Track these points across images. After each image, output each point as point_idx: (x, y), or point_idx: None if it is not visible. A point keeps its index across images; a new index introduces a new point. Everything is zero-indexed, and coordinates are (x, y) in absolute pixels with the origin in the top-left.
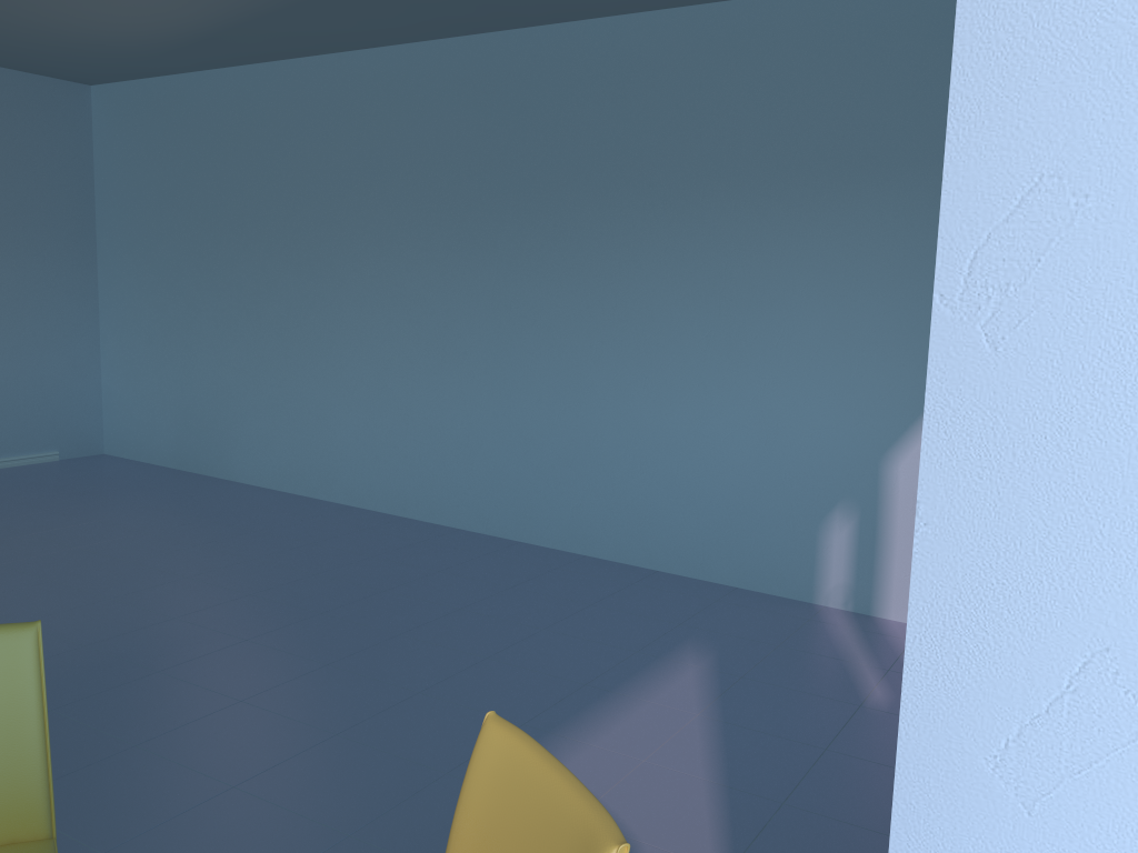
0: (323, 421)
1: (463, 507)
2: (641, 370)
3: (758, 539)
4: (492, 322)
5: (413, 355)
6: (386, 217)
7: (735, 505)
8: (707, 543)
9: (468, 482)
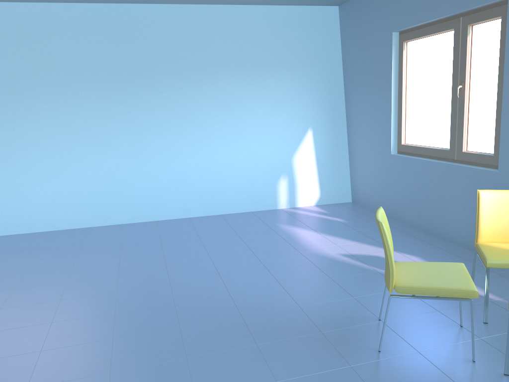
0: (22, 193)
1: (123, 214)
2: (204, 142)
3: (256, 193)
4: (129, 131)
5: (83, 152)
6: (53, 87)
7: (247, 184)
8: (238, 199)
9: (124, 202)
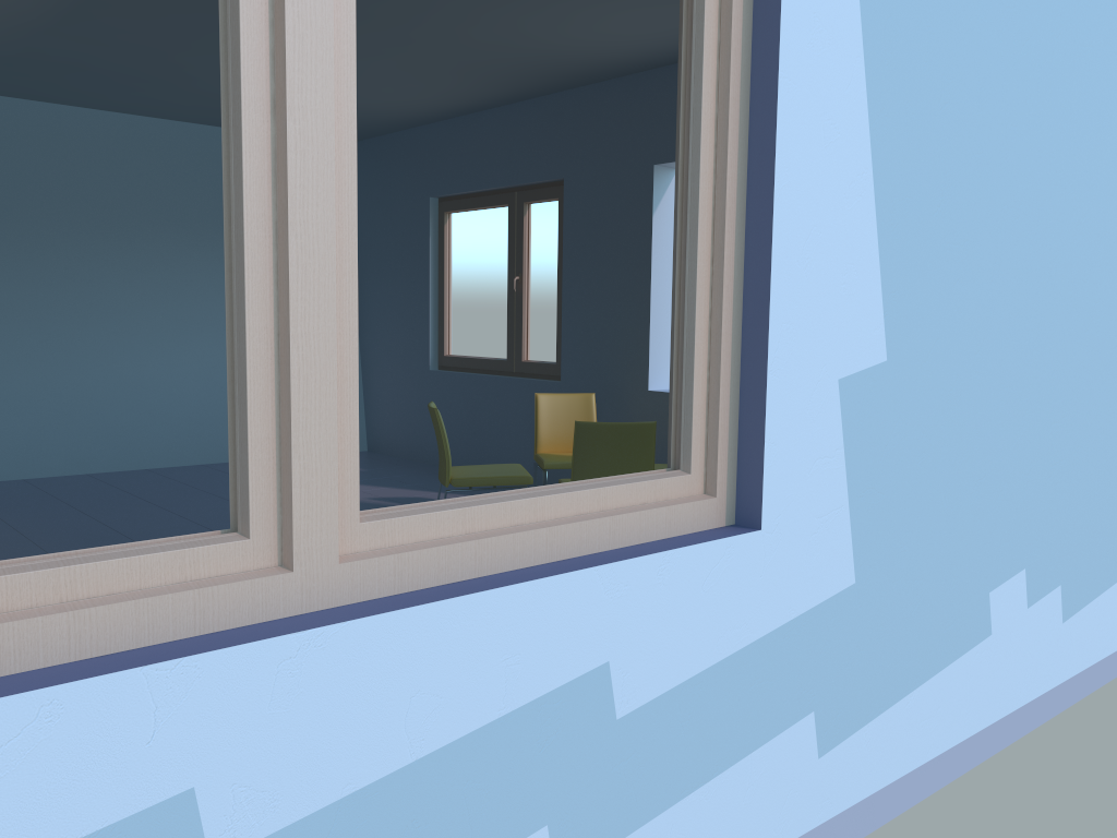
0: None
1: None
2: (120, 343)
3: (211, 433)
4: None
5: None
6: None
7: (195, 417)
8: (179, 443)
9: None
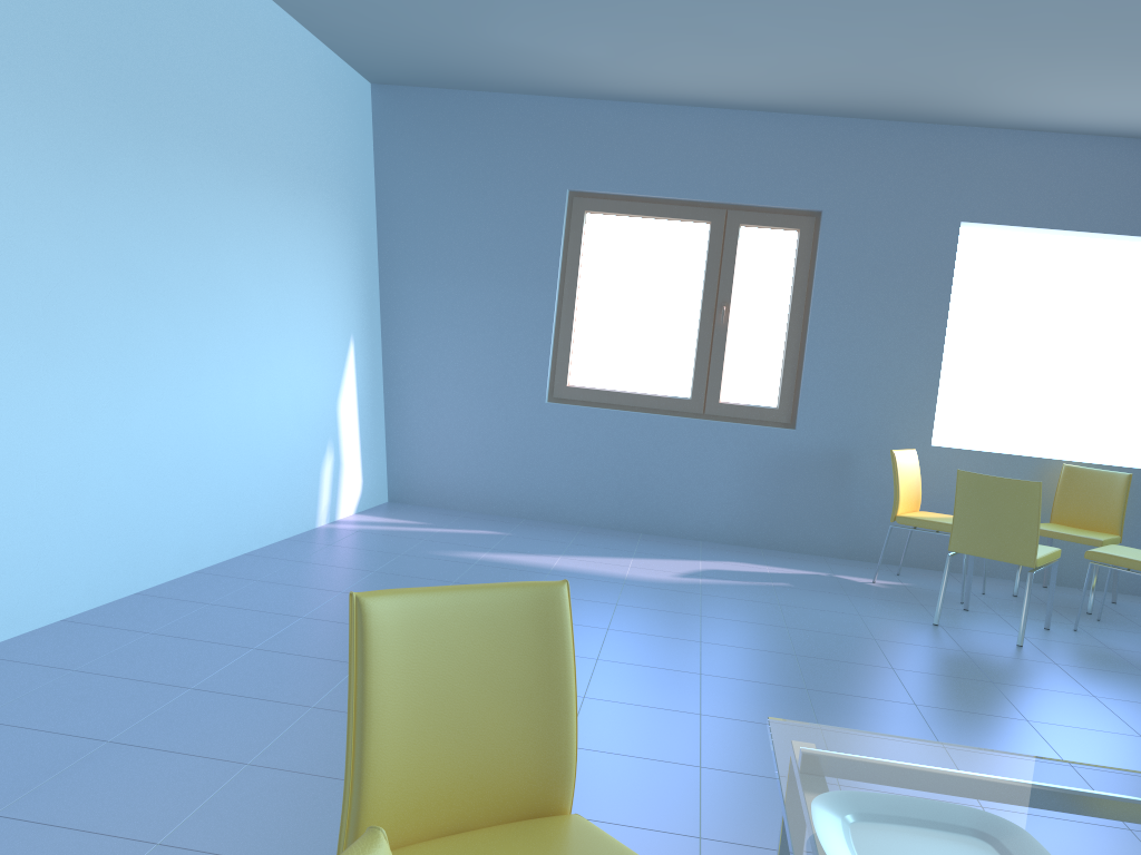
0: None
1: (67, 582)
2: (239, 350)
3: (297, 490)
4: (118, 294)
5: None
6: None
7: (287, 467)
8: (272, 509)
9: (75, 541)
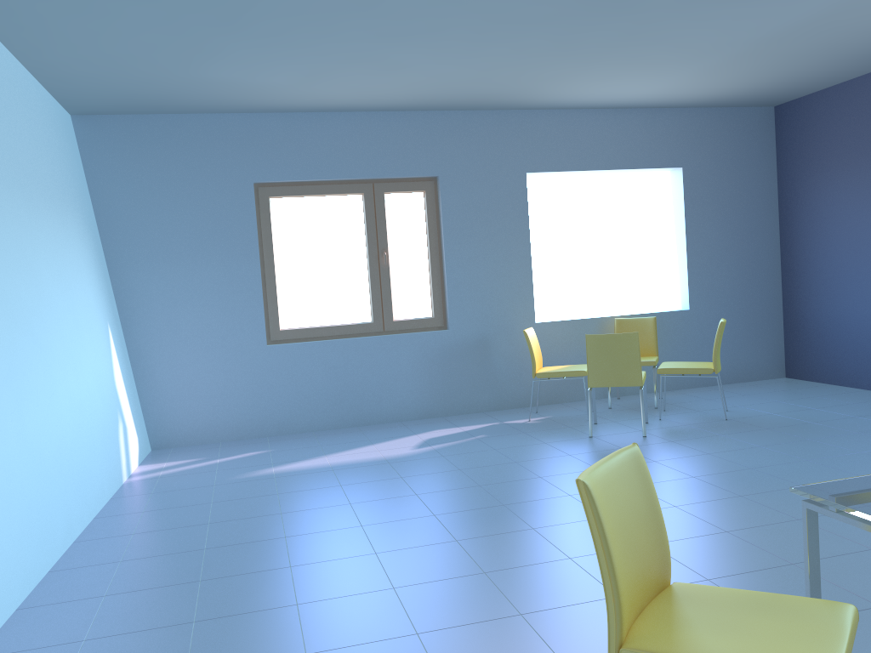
0: None
1: (15, 576)
2: (66, 351)
3: (110, 456)
4: (4, 323)
5: None
6: None
7: (103, 439)
8: (101, 476)
9: (13, 540)
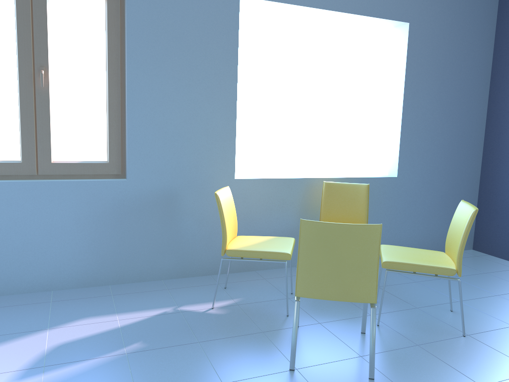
0: None
1: None
2: None
3: None
4: None
5: None
6: None
7: None
8: None
9: None
